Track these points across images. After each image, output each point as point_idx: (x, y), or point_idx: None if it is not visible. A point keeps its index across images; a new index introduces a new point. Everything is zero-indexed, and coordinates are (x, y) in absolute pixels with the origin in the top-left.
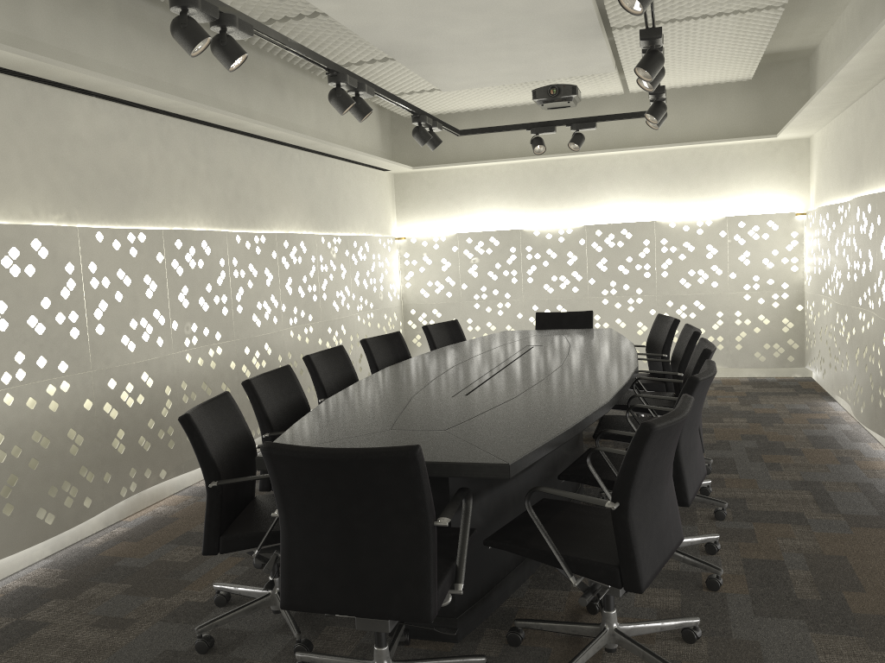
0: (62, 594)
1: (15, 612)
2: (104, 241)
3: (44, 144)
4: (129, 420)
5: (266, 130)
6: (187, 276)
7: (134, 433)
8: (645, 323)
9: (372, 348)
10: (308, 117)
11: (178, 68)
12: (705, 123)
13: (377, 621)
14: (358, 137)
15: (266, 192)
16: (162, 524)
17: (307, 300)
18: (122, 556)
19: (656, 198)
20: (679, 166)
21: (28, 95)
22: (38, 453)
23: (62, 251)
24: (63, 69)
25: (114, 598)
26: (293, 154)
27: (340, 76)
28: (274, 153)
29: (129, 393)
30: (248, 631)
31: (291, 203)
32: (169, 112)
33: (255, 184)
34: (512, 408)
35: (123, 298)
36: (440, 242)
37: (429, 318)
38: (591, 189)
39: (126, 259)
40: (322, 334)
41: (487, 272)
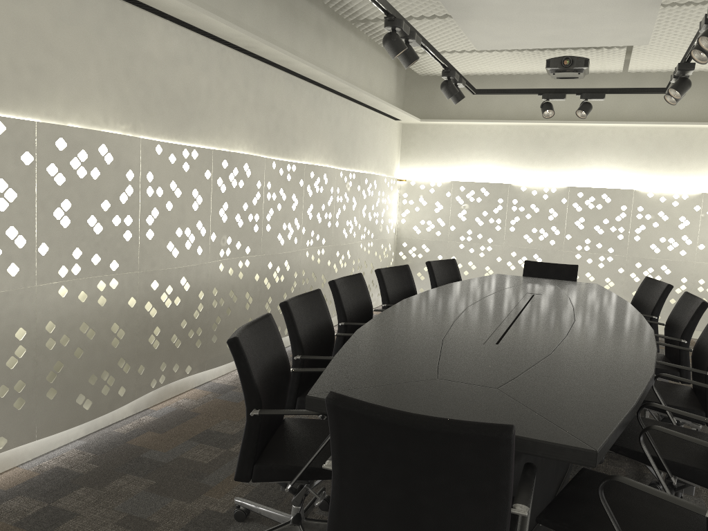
0: (92, 482)
1: (48, 496)
2: (162, 154)
3: (120, 58)
4: (165, 319)
5: (310, 71)
6: (228, 194)
7: (168, 331)
8: (612, 279)
9: (385, 278)
10: (342, 65)
11: (241, 5)
12: (693, 106)
13: None
14: (378, 88)
15: (301, 126)
16: (184, 418)
17: (322, 226)
18: (148, 447)
19: (637, 169)
20: (663, 142)
21: (110, 10)
22: (83, 343)
23: (125, 159)
24: None
25: (139, 495)
26: (326, 96)
27: (397, 21)
28: (311, 92)
29: (168, 294)
30: None
31: (319, 139)
32: (231, 43)
33: (292, 118)
34: (555, 368)
35: (172, 208)
36: (436, 187)
37: (418, 252)
38: (578, 155)
39: (179, 172)
40: (331, 257)
41: (474, 218)
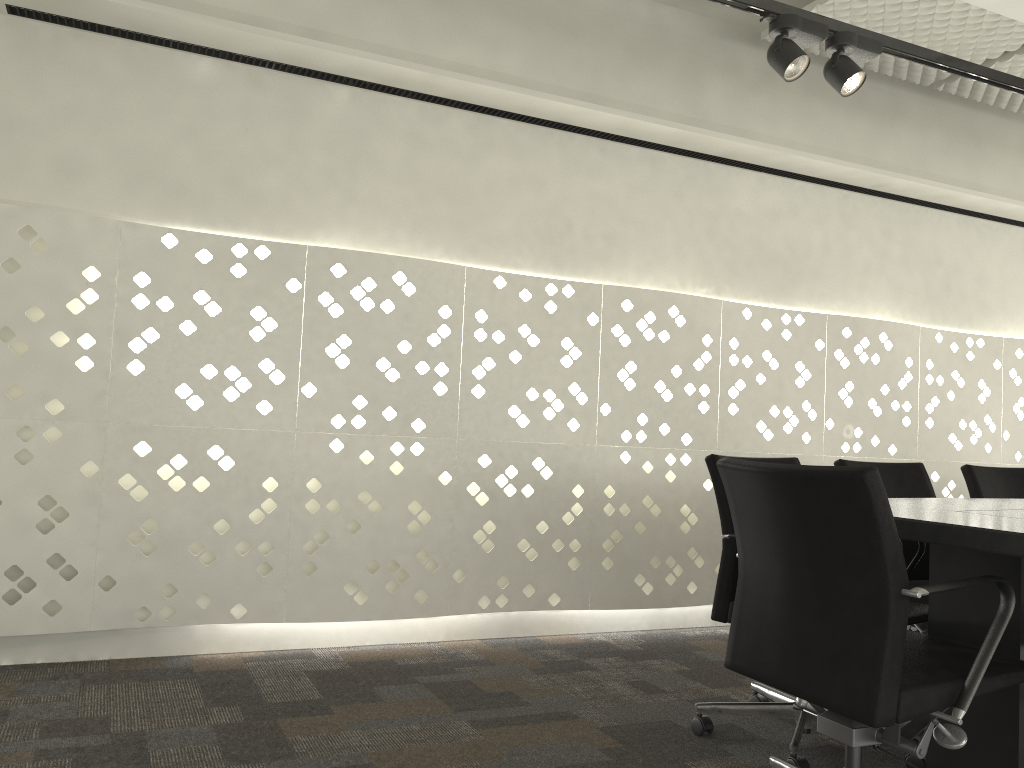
0: (627, 656)
1: (581, 654)
2: (751, 318)
3: (701, 219)
4: None
5: (991, 204)
6: (853, 371)
7: None
8: None
9: None
10: None
11: (875, 140)
12: None
13: (839, 727)
14: None
15: (995, 286)
16: None
17: None
18: (704, 648)
19: None
20: None
21: (690, 172)
22: (646, 518)
23: (700, 322)
24: (714, 138)
25: (665, 672)
26: None
27: None
28: (1015, 238)
29: None
30: (760, 738)
31: None
32: (852, 186)
33: (977, 275)
34: None
35: (765, 381)
36: None
37: None
38: None
39: (776, 341)
40: None
41: None
